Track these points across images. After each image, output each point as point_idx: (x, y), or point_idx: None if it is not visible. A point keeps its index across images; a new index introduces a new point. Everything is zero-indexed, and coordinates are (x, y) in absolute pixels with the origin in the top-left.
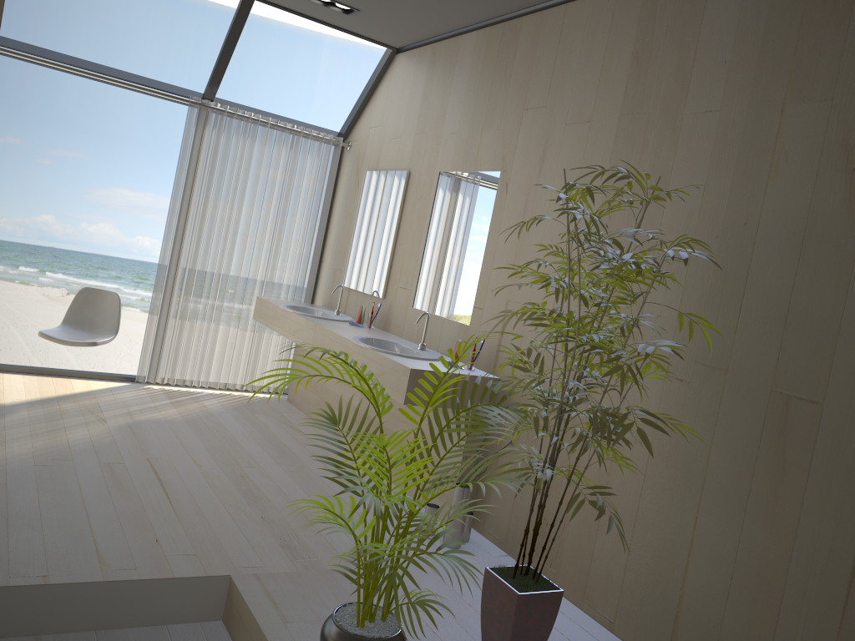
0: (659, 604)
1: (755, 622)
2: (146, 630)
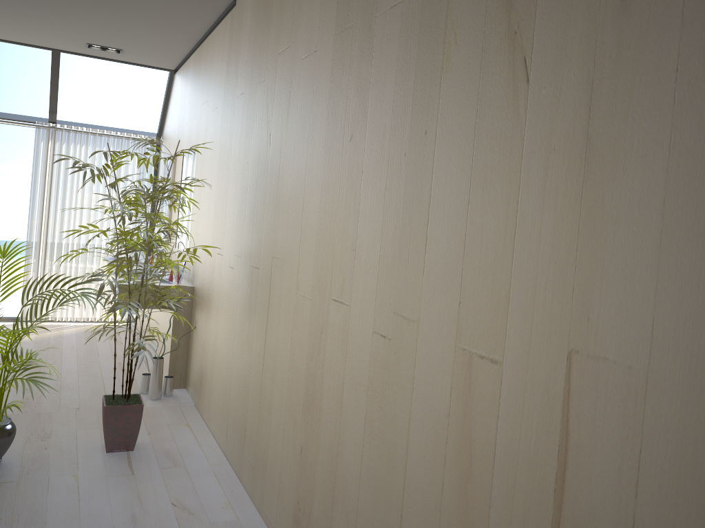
0: (225, 413)
1: (243, 411)
2: None
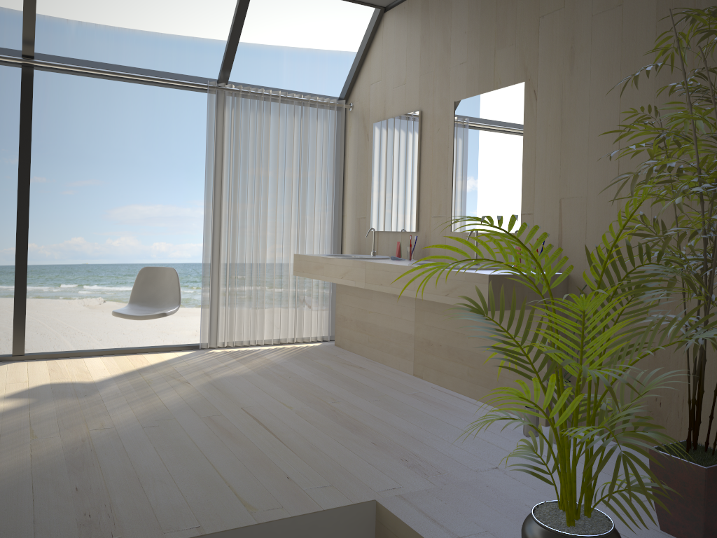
0: None
1: None
2: None
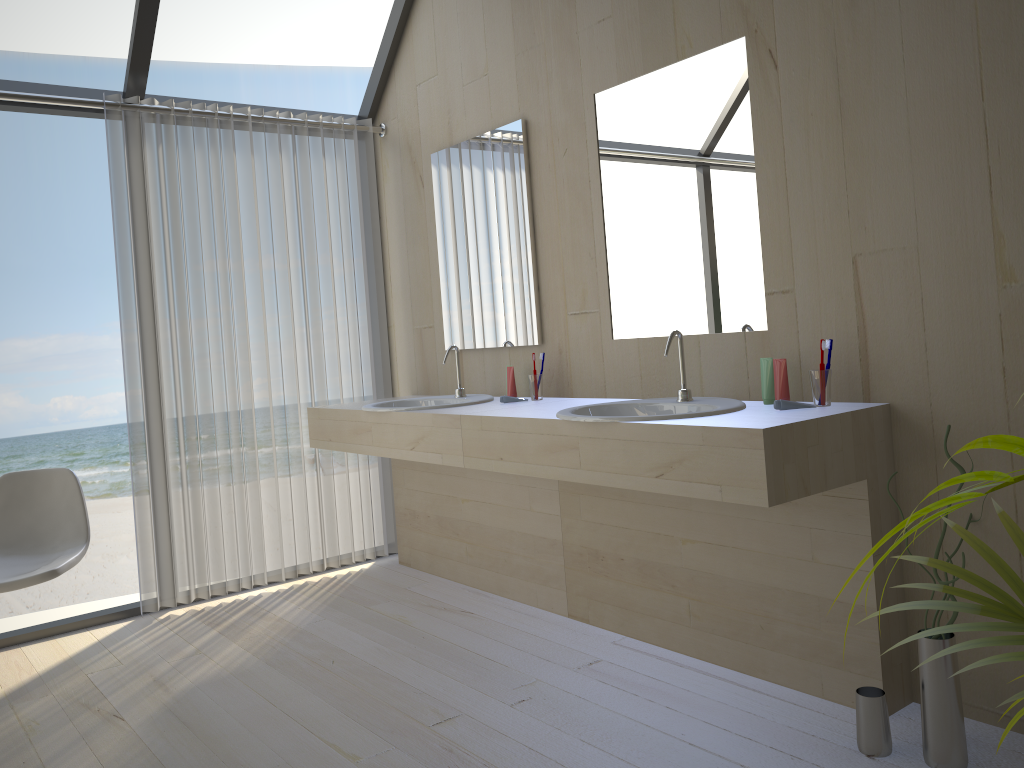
0: None
1: None
2: None
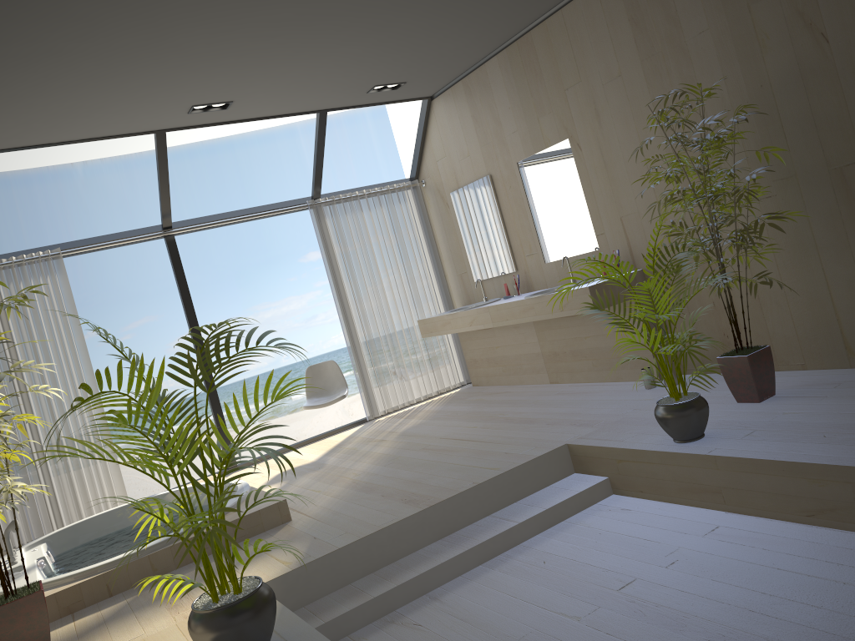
0: (827, 333)
1: None
2: (541, 491)
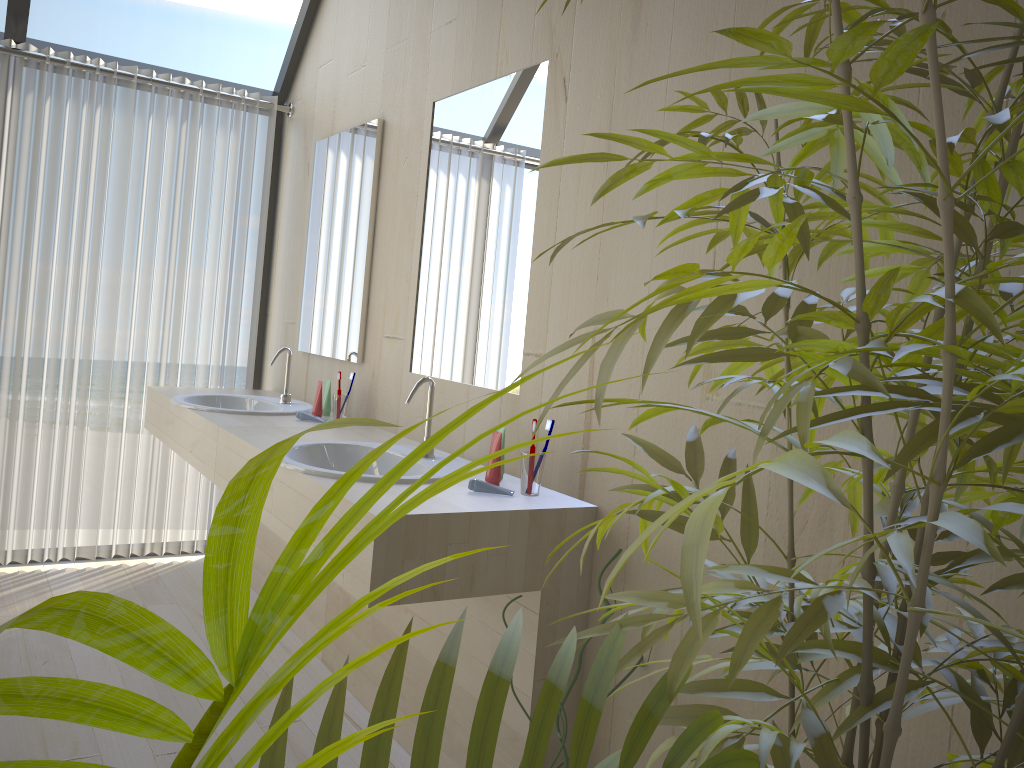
0: None
1: None
2: None
